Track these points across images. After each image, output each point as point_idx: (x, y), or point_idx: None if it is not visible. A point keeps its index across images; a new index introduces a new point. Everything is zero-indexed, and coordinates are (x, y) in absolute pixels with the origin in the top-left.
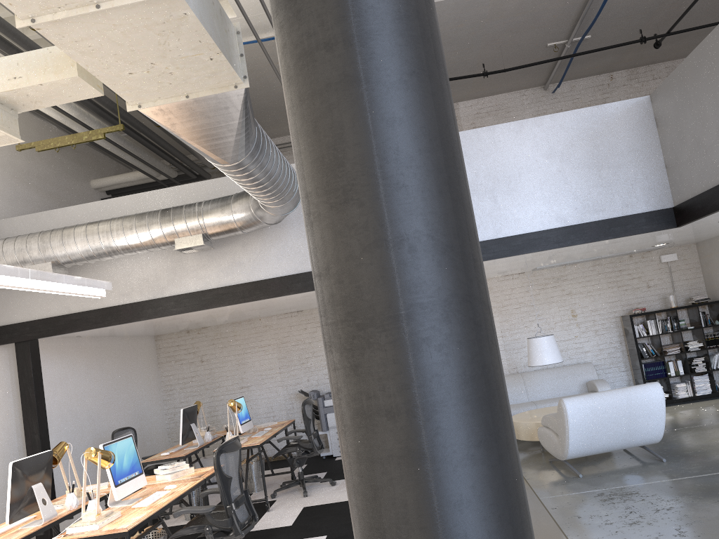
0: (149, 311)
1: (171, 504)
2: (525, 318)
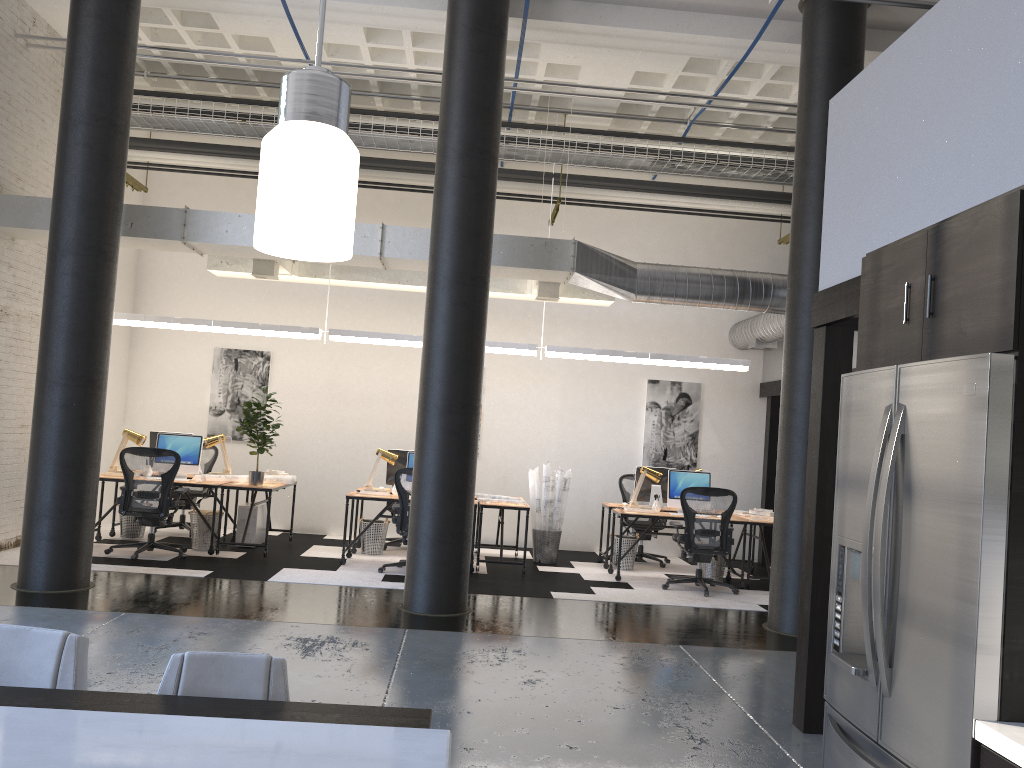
0: None
1: (682, 519)
2: None
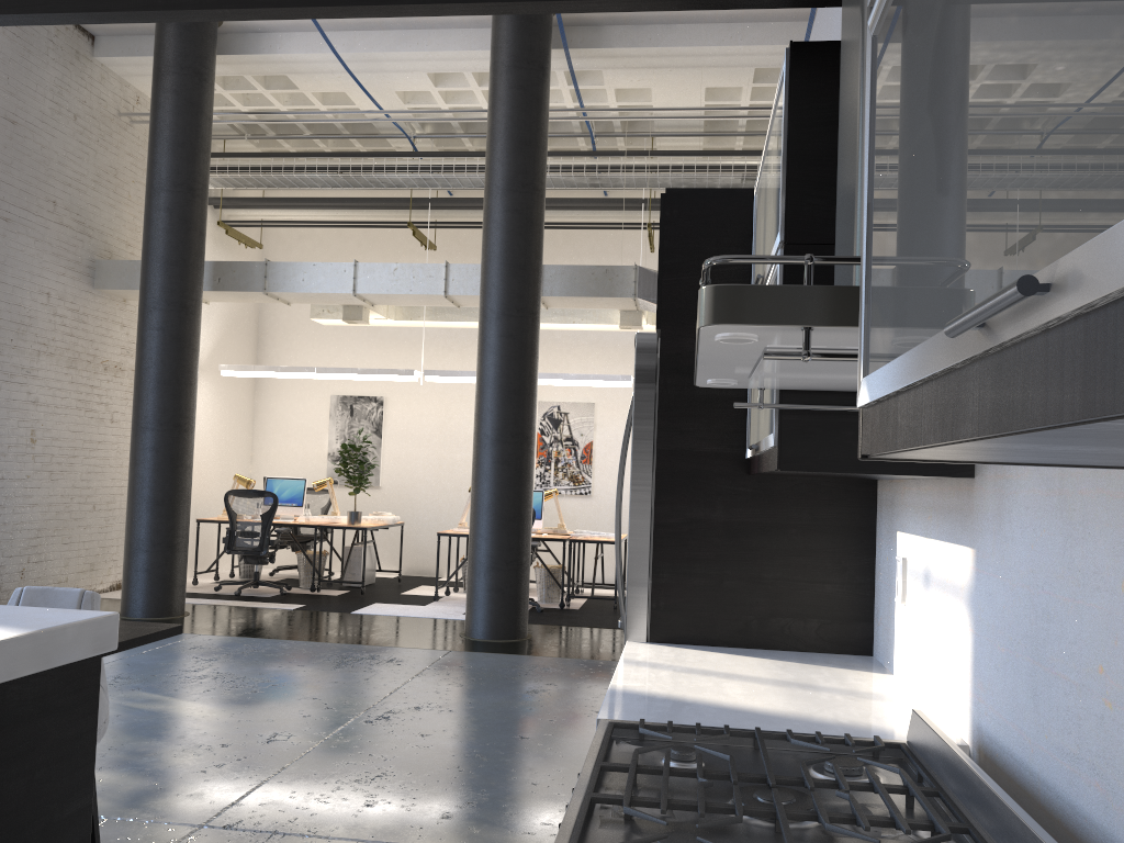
0: None
1: None
2: None
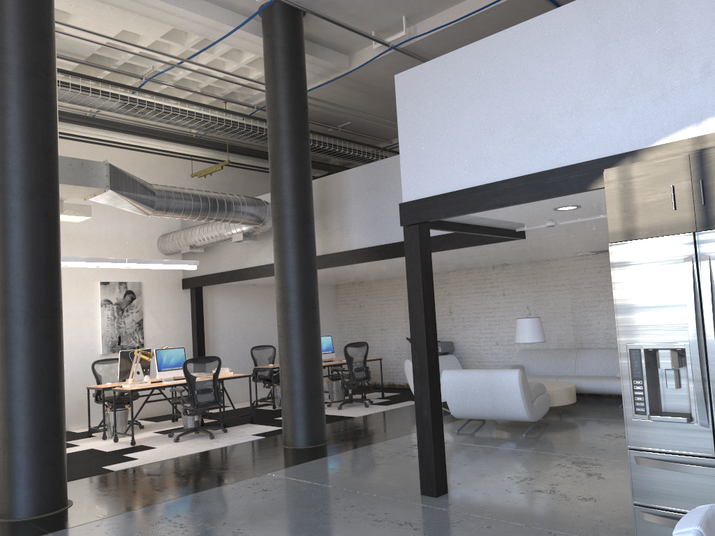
0: (236, 276)
1: (177, 385)
2: (594, 297)
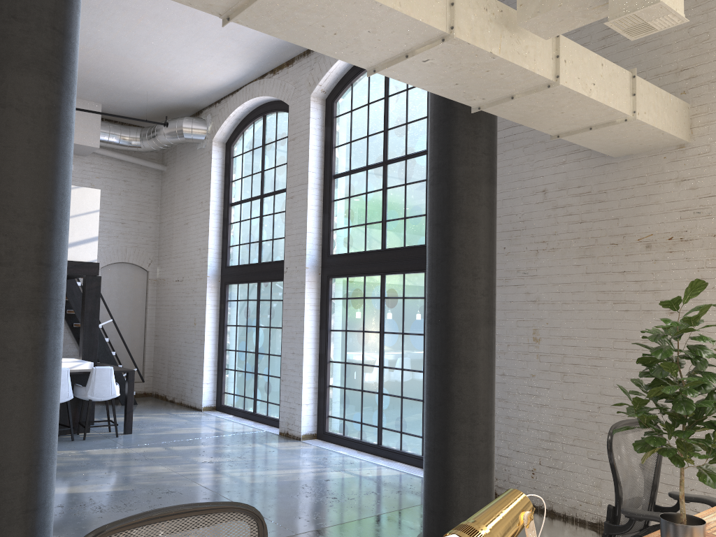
0: None
1: None
2: None
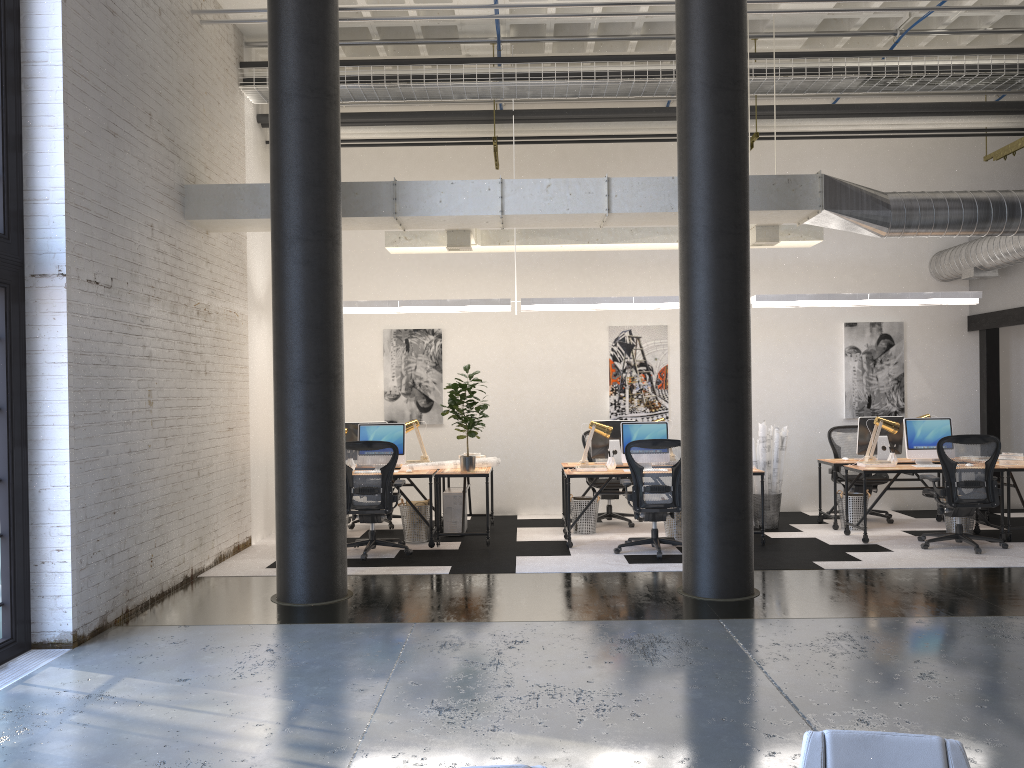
0: None
1: (931, 471)
2: None
